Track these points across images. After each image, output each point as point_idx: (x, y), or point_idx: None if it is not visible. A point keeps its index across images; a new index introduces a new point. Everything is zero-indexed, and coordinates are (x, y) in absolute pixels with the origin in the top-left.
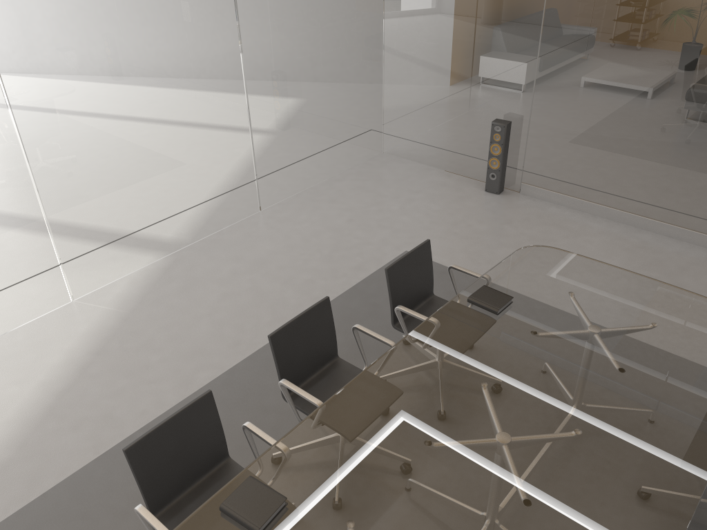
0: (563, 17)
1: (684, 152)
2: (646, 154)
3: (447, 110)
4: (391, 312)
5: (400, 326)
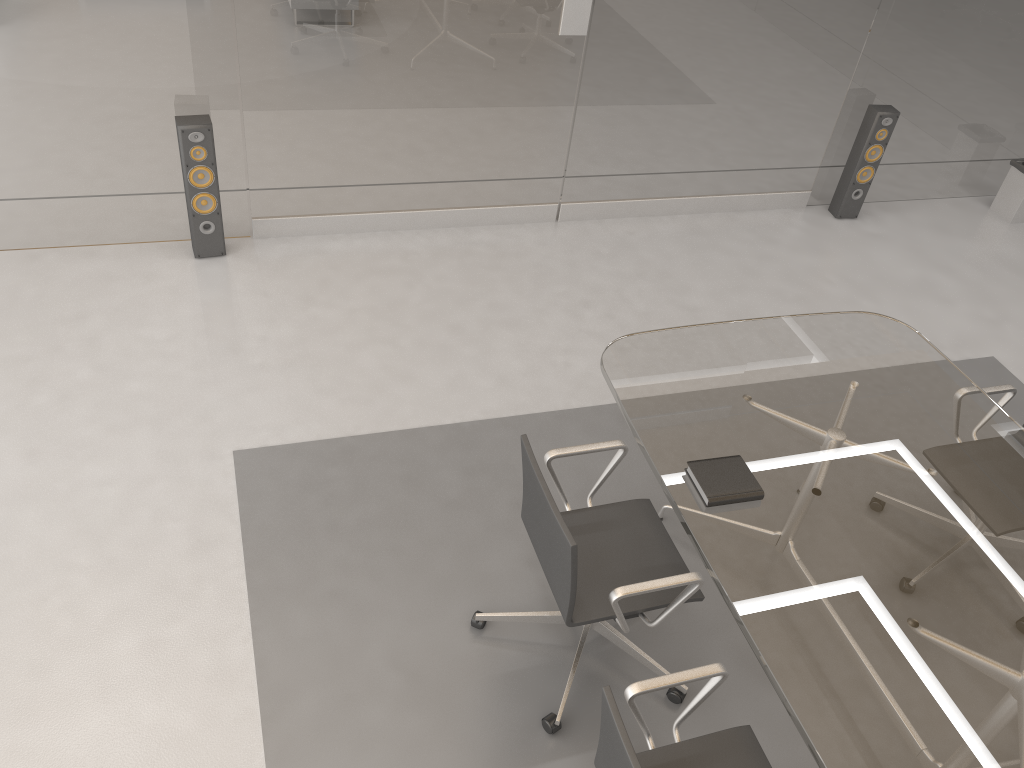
0: None
1: (509, 99)
2: (457, 115)
3: (38, 123)
4: (571, 606)
5: (577, 615)
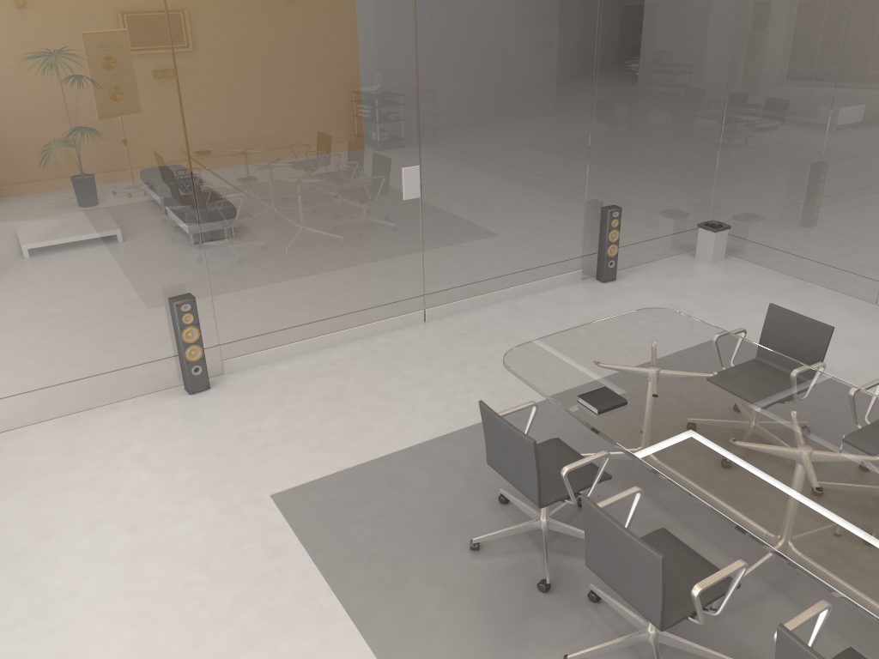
0: (216, 148)
1: (380, 246)
2: (348, 263)
3: (75, 321)
4: (539, 491)
5: (542, 501)
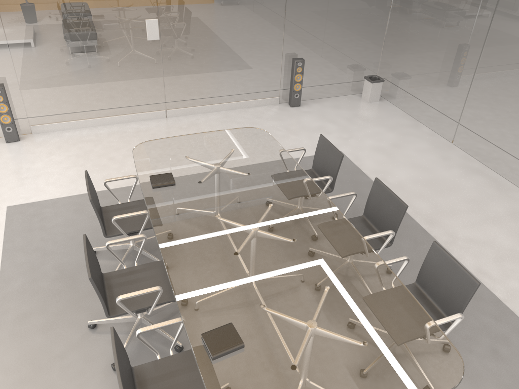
0: None
1: (132, 68)
2: (111, 76)
3: None
4: (102, 228)
5: (109, 233)
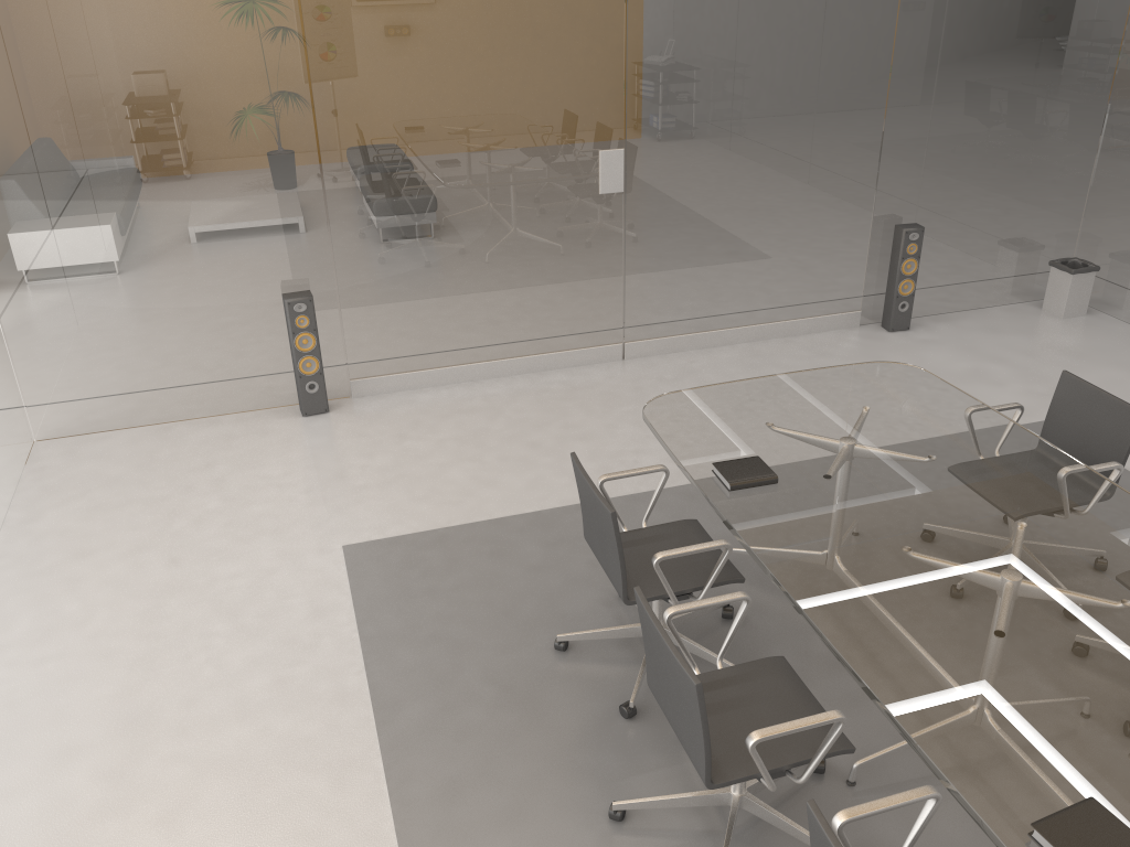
0: (349, 110)
1: (564, 253)
2: (520, 271)
3: (172, 311)
4: (624, 581)
5: (633, 596)
